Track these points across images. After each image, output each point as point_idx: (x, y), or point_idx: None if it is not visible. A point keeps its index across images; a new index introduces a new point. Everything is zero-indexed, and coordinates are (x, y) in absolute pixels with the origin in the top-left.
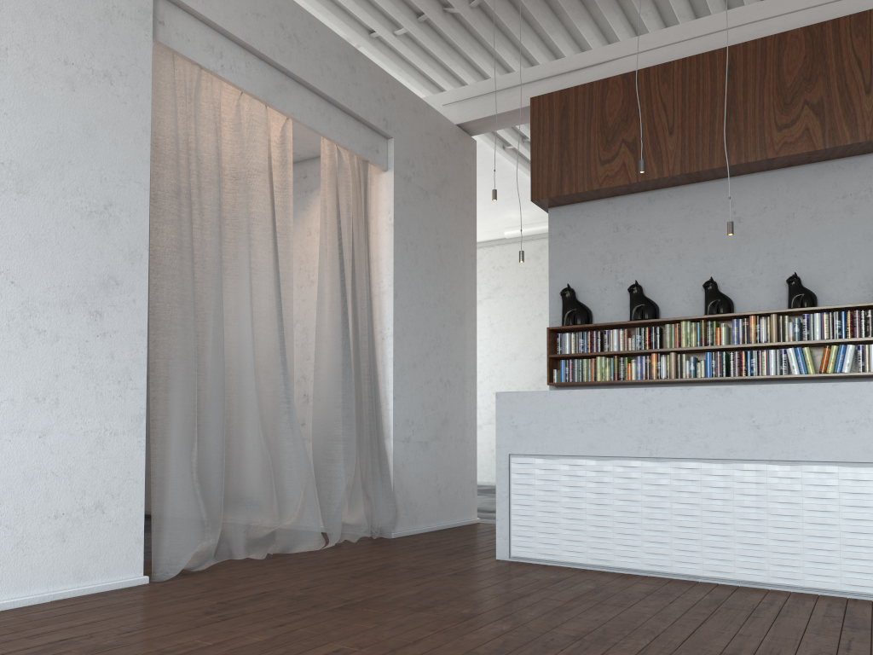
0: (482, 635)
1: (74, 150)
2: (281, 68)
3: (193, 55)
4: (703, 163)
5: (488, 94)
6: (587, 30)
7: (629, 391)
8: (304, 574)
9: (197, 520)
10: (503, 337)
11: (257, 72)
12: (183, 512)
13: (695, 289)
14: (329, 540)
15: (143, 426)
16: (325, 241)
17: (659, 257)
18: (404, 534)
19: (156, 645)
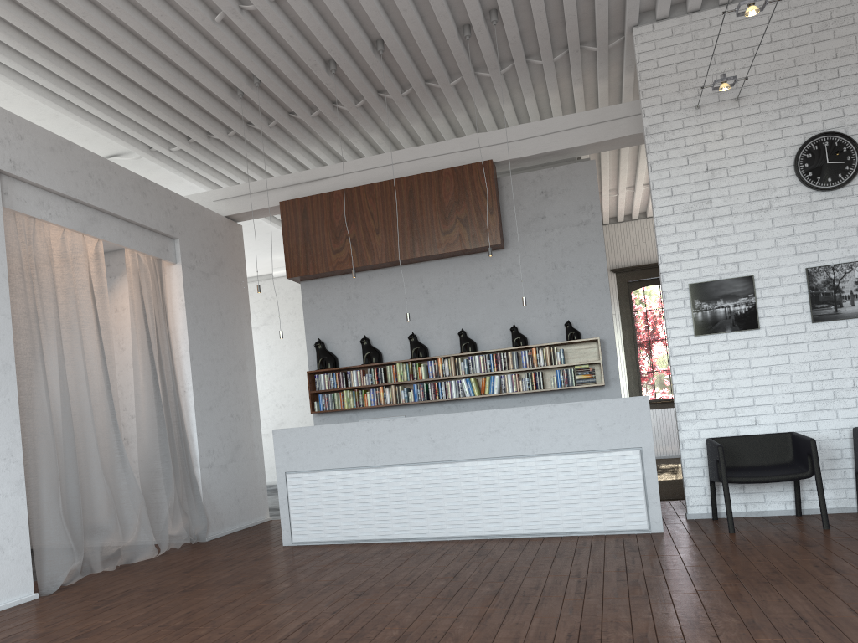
0: (273, 591)
1: None
2: (92, 206)
3: (29, 212)
4: (400, 255)
5: (248, 194)
6: (316, 149)
7: (358, 424)
8: (150, 575)
9: (68, 548)
10: (280, 357)
11: (75, 213)
12: (58, 544)
13: (404, 339)
14: (161, 549)
15: (24, 487)
16: (135, 326)
17: (379, 318)
18: (215, 537)
19: (75, 627)
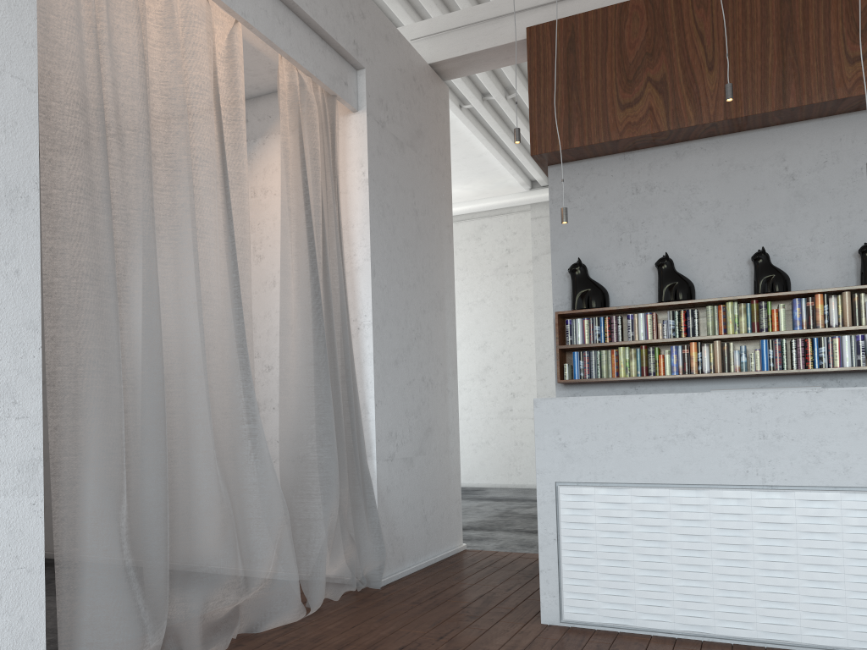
0: None
1: None
2: None
3: None
4: (754, 105)
5: (468, 26)
6: None
7: (729, 396)
8: None
9: (132, 619)
10: None
11: None
12: (110, 609)
13: (738, 263)
14: (311, 607)
15: (39, 477)
16: (288, 198)
17: (691, 225)
18: (392, 579)
19: None
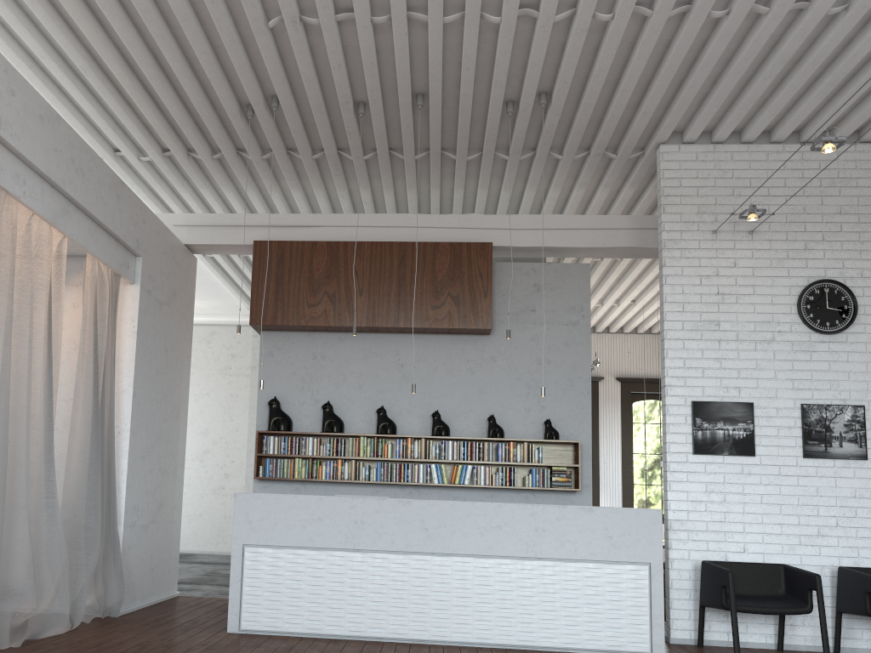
0: None
1: None
2: (68, 196)
3: (4, 183)
4: (382, 321)
5: (215, 226)
6: (298, 195)
7: (341, 499)
8: None
9: None
10: None
11: (49, 198)
12: None
13: (370, 412)
14: (74, 623)
15: None
16: (84, 346)
17: (345, 384)
18: (126, 611)
19: None
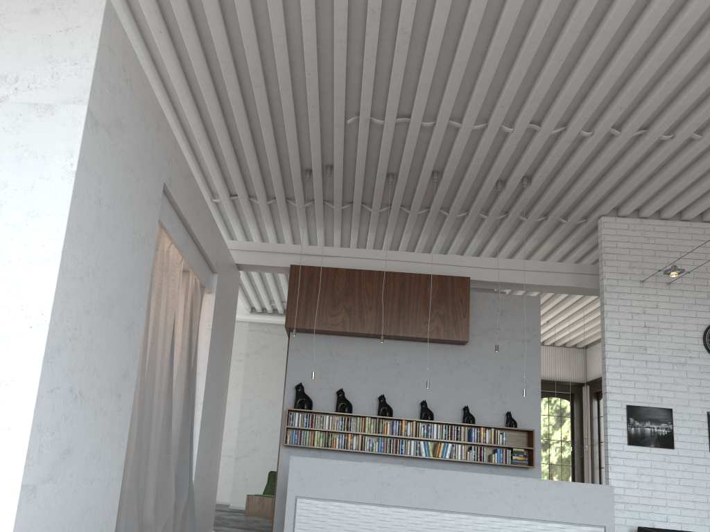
0: None
1: (128, 287)
2: (190, 231)
3: (164, 223)
4: (386, 330)
5: (259, 251)
6: (321, 232)
7: (371, 465)
8: None
9: None
10: None
11: (181, 233)
12: None
13: (372, 398)
14: None
15: (122, 472)
16: (185, 340)
17: (354, 376)
18: None
19: None
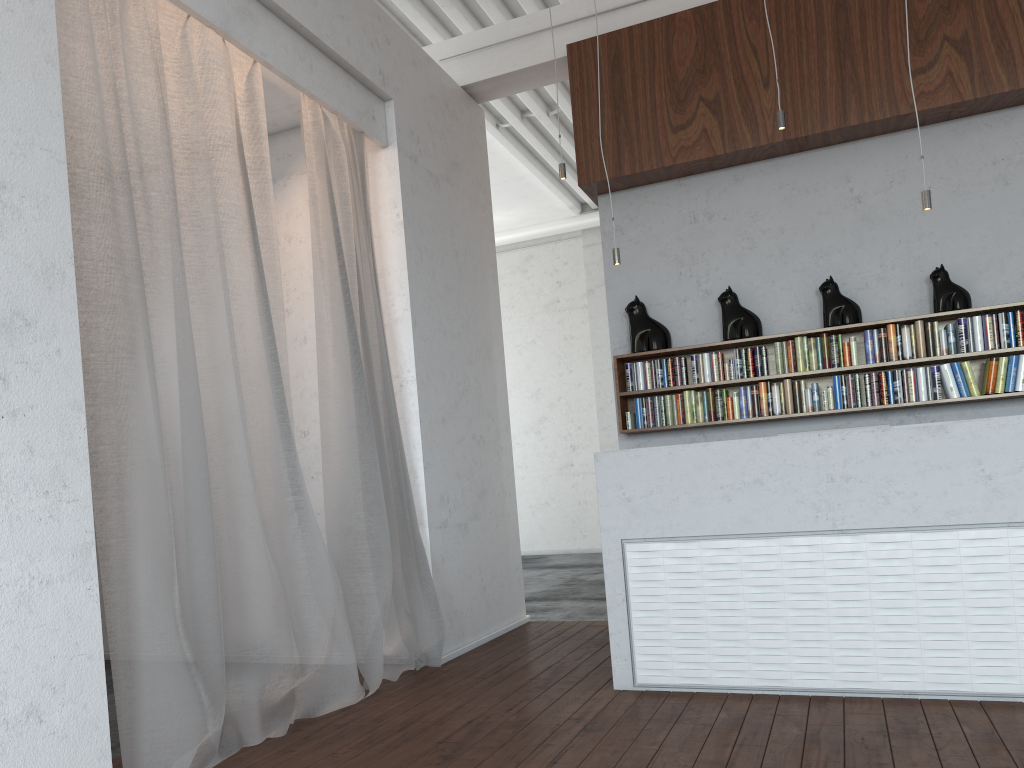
0: None
1: None
2: None
3: None
4: (813, 124)
5: (503, 43)
6: None
7: (795, 439)
8: (367, 761)
9: (194, 703)
10: None
11: None
12: (170, 694)
13: (806, 294)
14: (369, 687)
15: (93, 561)
16: (320, 249)
17: (755, 254)
18: (453, 656)
19: None
